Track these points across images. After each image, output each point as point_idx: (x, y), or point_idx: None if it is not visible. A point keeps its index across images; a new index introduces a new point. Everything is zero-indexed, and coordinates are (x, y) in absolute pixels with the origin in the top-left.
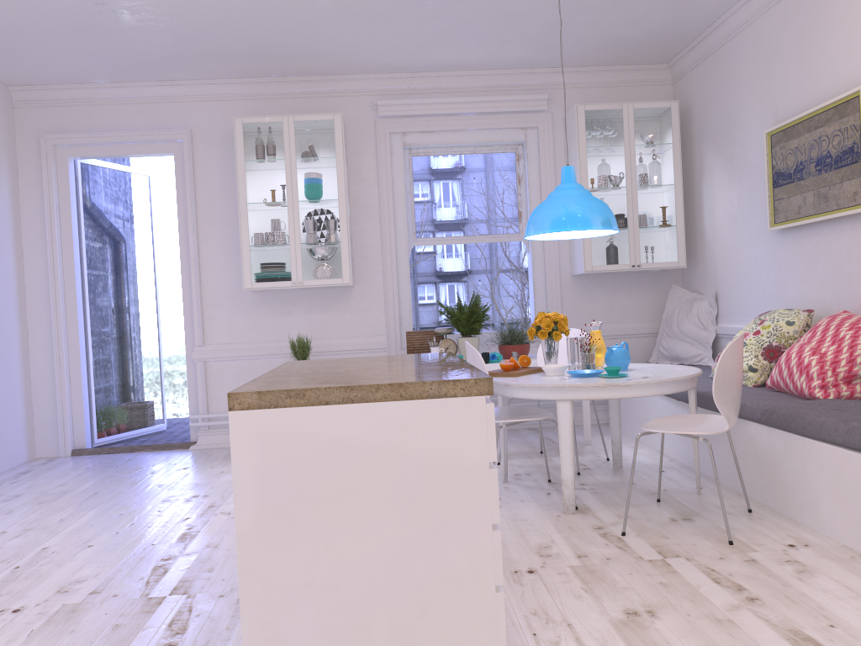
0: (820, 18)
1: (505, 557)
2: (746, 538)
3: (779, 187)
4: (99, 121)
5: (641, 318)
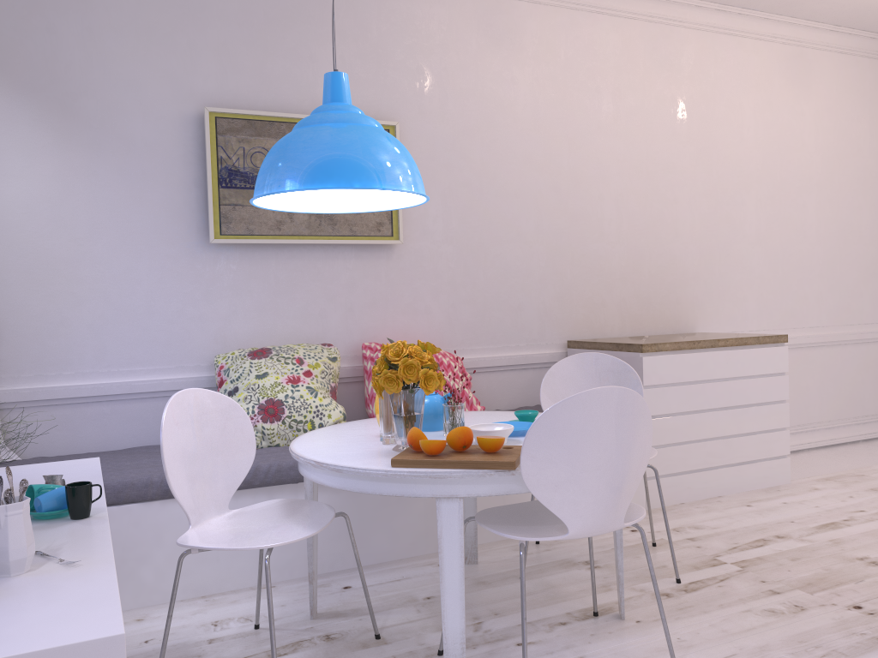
0: (309, 19)
1: (837, 626)
2: (630, 542)
3: (239, 189)
4: None
5: None
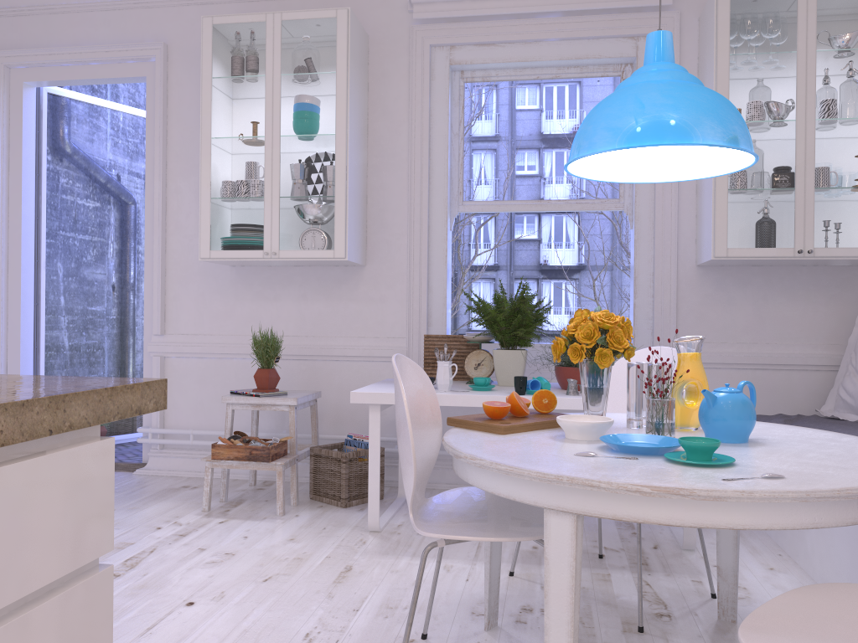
0: None
1: None
2: None
3: None
4: (59, 34)
5: (811, 340)
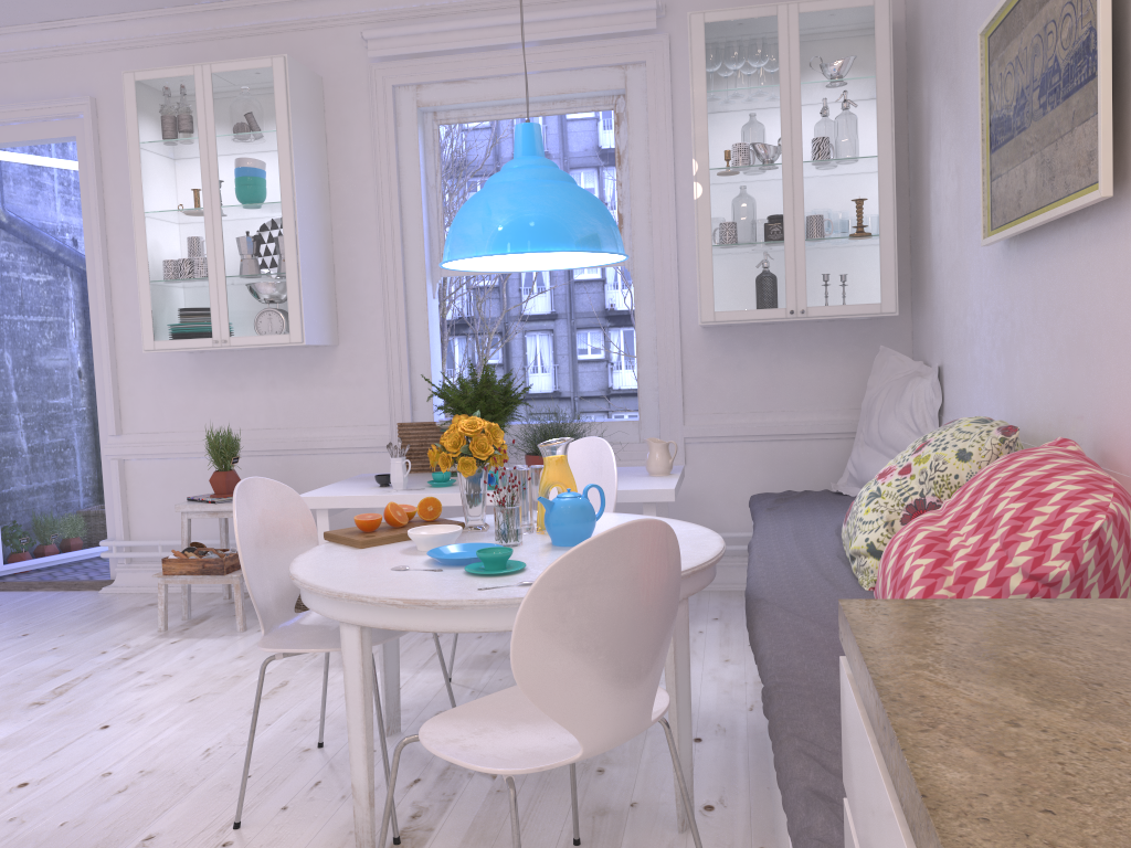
0: None
1: None
2: None
3: (994, 150)
4: None
5: (830, 405)
